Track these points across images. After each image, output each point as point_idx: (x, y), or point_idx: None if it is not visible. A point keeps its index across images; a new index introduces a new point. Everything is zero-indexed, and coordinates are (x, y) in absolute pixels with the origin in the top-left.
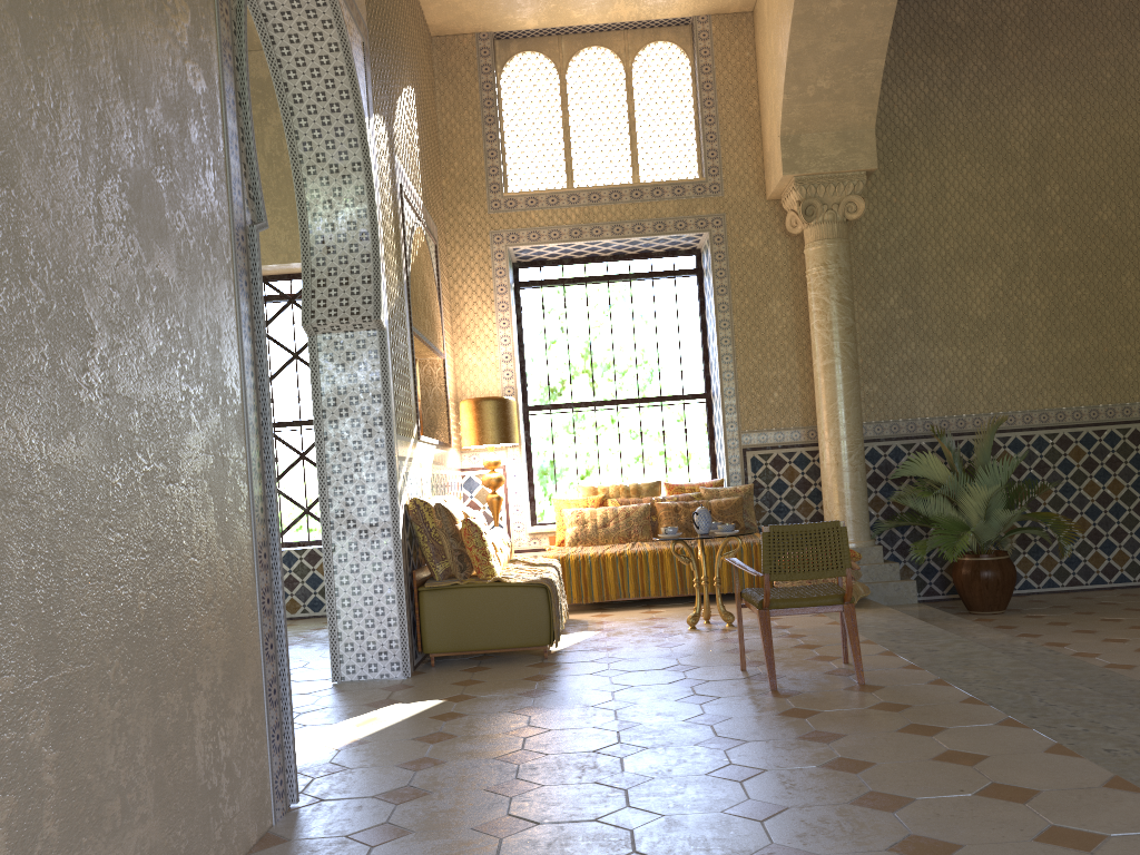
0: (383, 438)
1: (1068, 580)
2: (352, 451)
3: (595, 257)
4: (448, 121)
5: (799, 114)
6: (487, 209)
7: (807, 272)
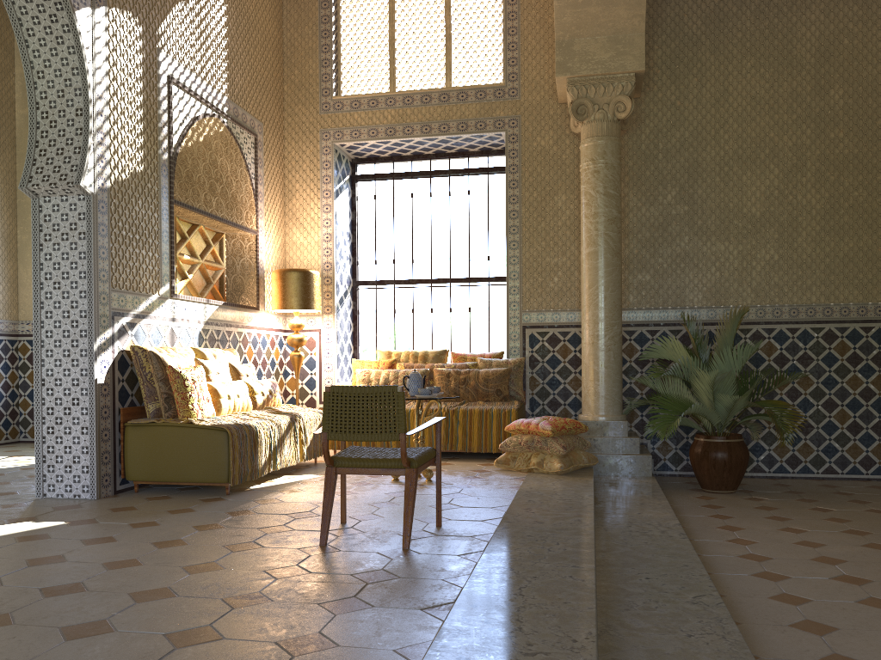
0: (86, 290)
1: (823, 468)
2: (61, 300)
3: (420, 155)
4: (291, 36)
5: (571, 19)
6: (318, 111)
7: (580, 167)
